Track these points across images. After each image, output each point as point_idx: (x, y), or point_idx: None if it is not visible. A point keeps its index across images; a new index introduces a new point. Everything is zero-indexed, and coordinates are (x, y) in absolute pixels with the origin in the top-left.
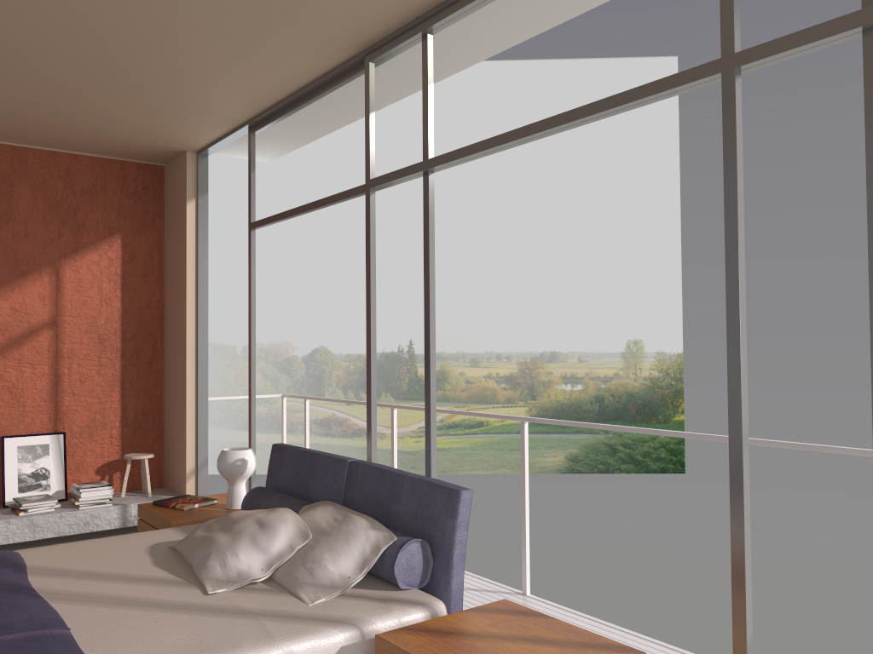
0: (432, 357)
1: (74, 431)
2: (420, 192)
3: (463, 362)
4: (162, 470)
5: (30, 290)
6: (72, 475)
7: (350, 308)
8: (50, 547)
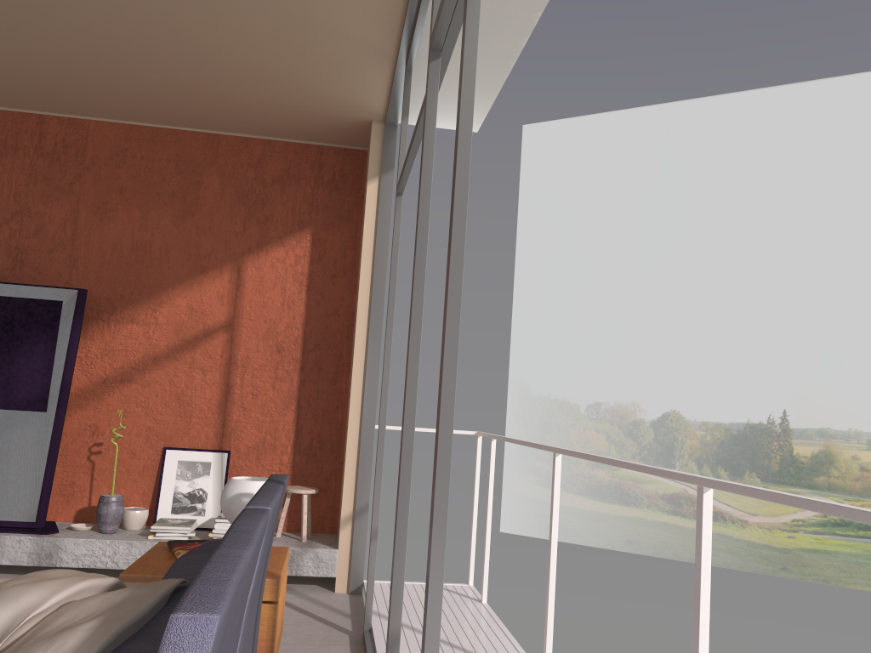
0: (452, 321)
1: (241, 451)
2: (801, 232)
3: (857, 443)
4: (336, 512)
5: (208, 288)
6: None
7: (709, 369)
8: None
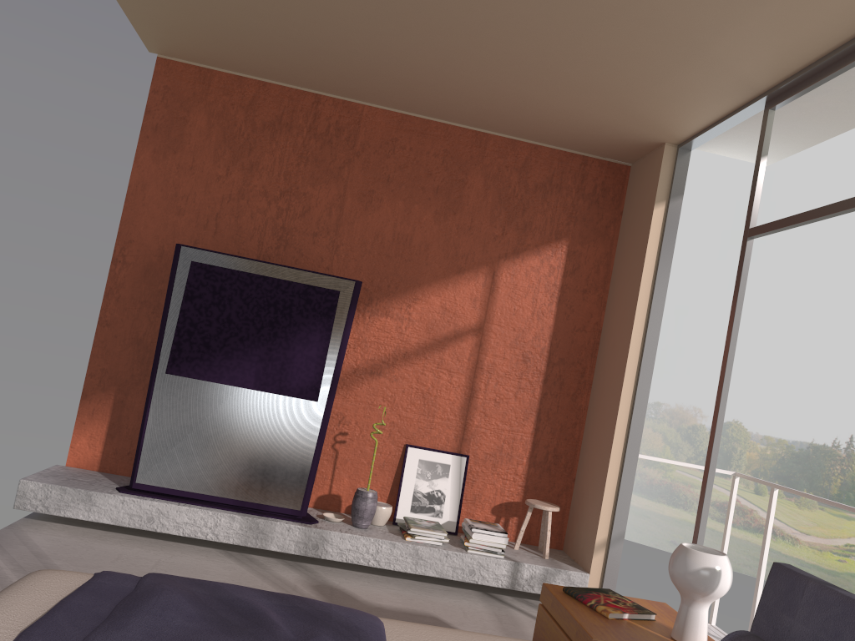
0: None
1: (478, 457)
2: None
3: None
4: (564, 529)
5: (462, 289)
6: (467, 507)
7: (778, 384)
8: (424, 628)
